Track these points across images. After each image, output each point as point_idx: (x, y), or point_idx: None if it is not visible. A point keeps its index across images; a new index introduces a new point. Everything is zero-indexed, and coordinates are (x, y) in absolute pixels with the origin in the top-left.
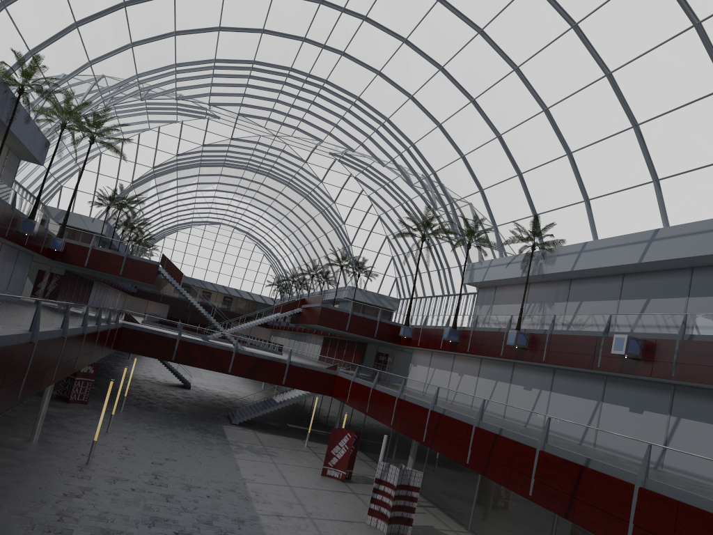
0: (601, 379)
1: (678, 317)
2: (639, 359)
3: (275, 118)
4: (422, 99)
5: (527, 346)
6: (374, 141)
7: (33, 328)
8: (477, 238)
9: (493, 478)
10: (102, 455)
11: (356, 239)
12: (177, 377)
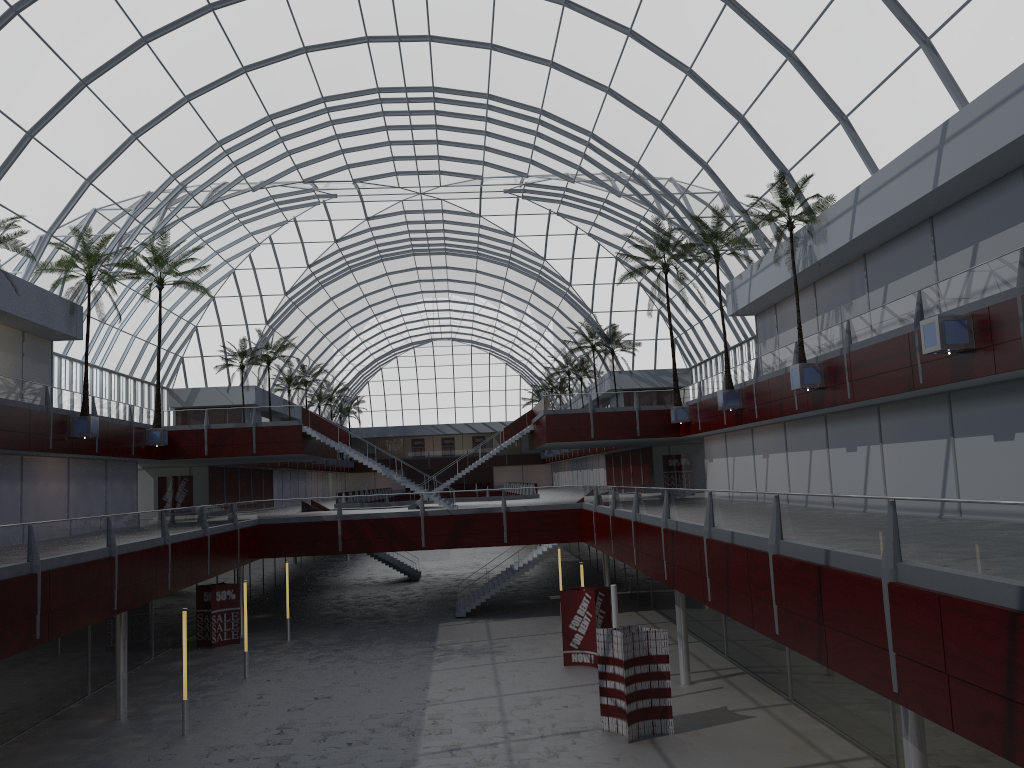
0: (943, 401)
1: (1013, 257)
2: (973, 350)
3: (403, 168)
4: (566, 61)
5: (824, 383)
6: (543, 149)
7: None
8: (729, 241)
9: (737, 617)
10: (216, 715)
11: (597, 302)
12: (396, 568)
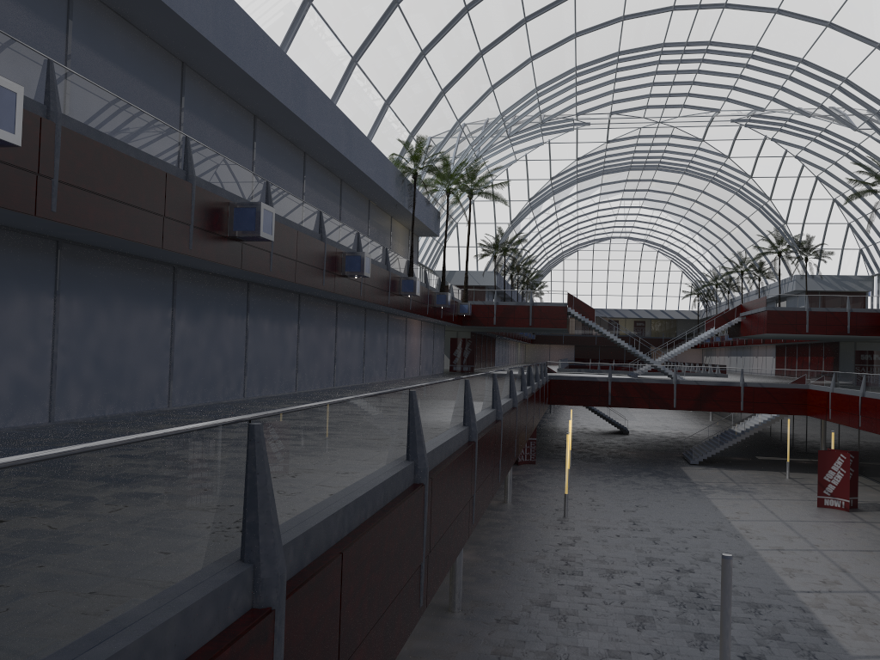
0: None
1: None
2: None
3: (654, 103)
4: (845, 23)
5: None
6: (789, 90)
7: (511, 395)
8: None
9: None
10: (574, 508)
11: (792, 215)
12: (611, 423)
